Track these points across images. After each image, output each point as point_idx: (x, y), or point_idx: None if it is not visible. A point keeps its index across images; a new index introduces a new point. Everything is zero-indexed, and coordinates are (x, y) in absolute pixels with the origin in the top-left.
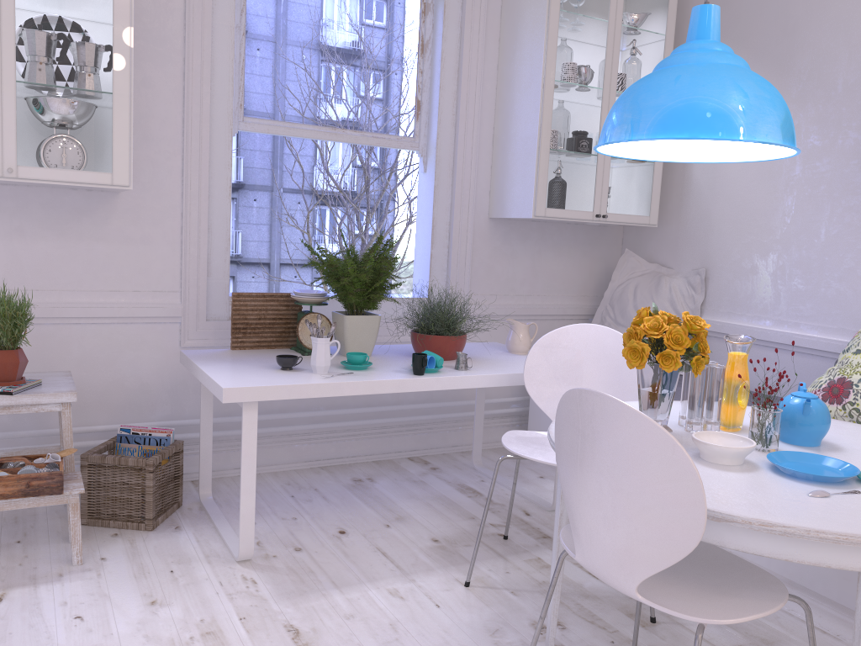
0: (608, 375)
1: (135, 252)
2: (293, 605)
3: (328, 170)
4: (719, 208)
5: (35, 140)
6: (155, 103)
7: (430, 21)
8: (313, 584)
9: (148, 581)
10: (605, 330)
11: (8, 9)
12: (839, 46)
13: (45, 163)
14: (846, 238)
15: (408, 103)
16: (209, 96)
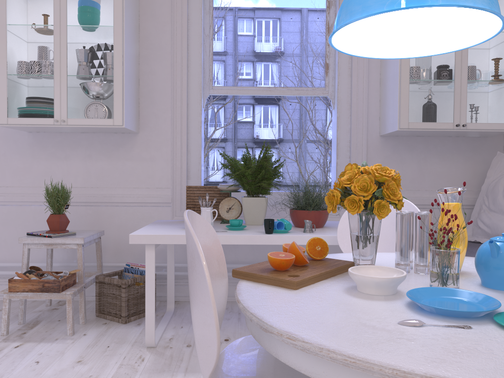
0: None
1: (147, 166)
2: (148, 377)
3: (312, 122)
4: None
5: (75, 104)
6: (157, 83)
7: (333, 11)
8: (173, 367)
9: (90, 349)
10: None
11: (64, 39)
12: None
13: (80, 116)
14: None
15: (319, 65)
16: (186, 75)
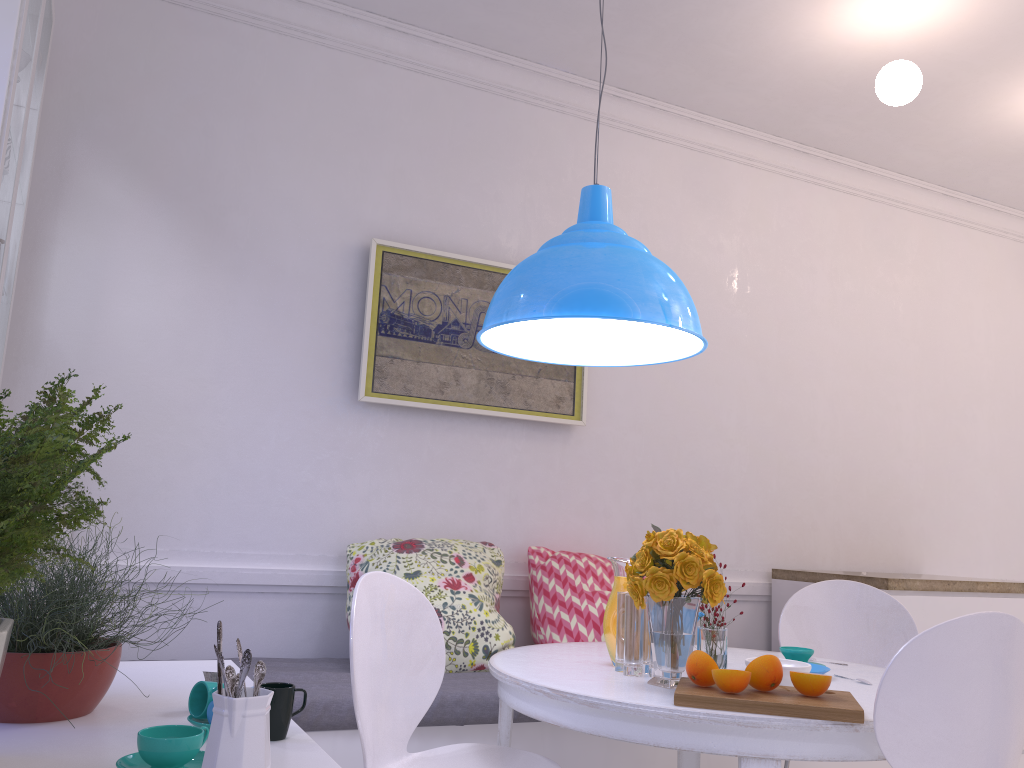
0: (395, 650)
1: None
2: None
3: None
4: (102, 390)
5: None
6: None
7: None
8: None
9: None
10: (390, 579)
11: None
12: (286, 225)
13: None
14: (302, 447)
15: None
16: None
